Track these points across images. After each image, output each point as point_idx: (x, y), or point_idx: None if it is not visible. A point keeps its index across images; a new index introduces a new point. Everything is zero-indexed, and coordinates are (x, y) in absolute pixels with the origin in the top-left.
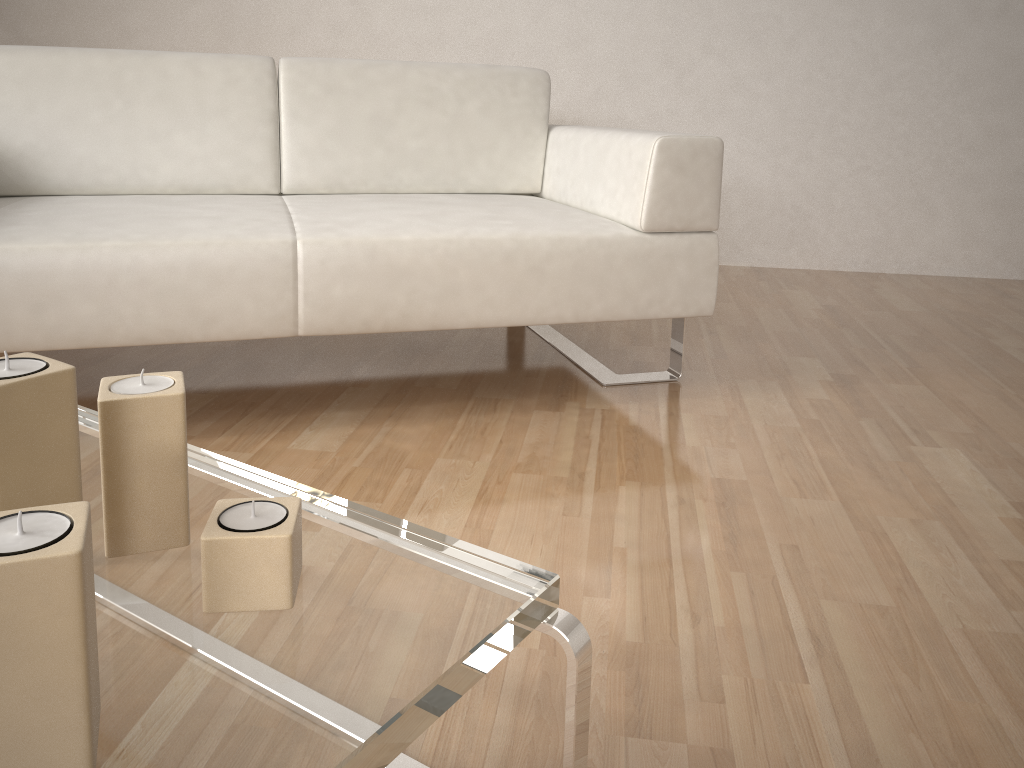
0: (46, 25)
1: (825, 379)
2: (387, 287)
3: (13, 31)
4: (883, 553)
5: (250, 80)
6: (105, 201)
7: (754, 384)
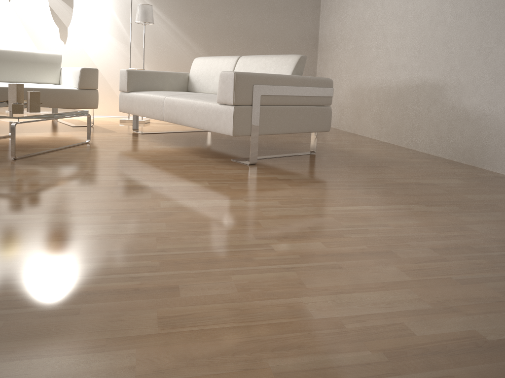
0: (325, 54)
1: (278, 177)
2: (174, 111)
3: (320, 56)
4: (117, 174)
5: (231, 62)
6: (188, 92)
7: (257, 171)
